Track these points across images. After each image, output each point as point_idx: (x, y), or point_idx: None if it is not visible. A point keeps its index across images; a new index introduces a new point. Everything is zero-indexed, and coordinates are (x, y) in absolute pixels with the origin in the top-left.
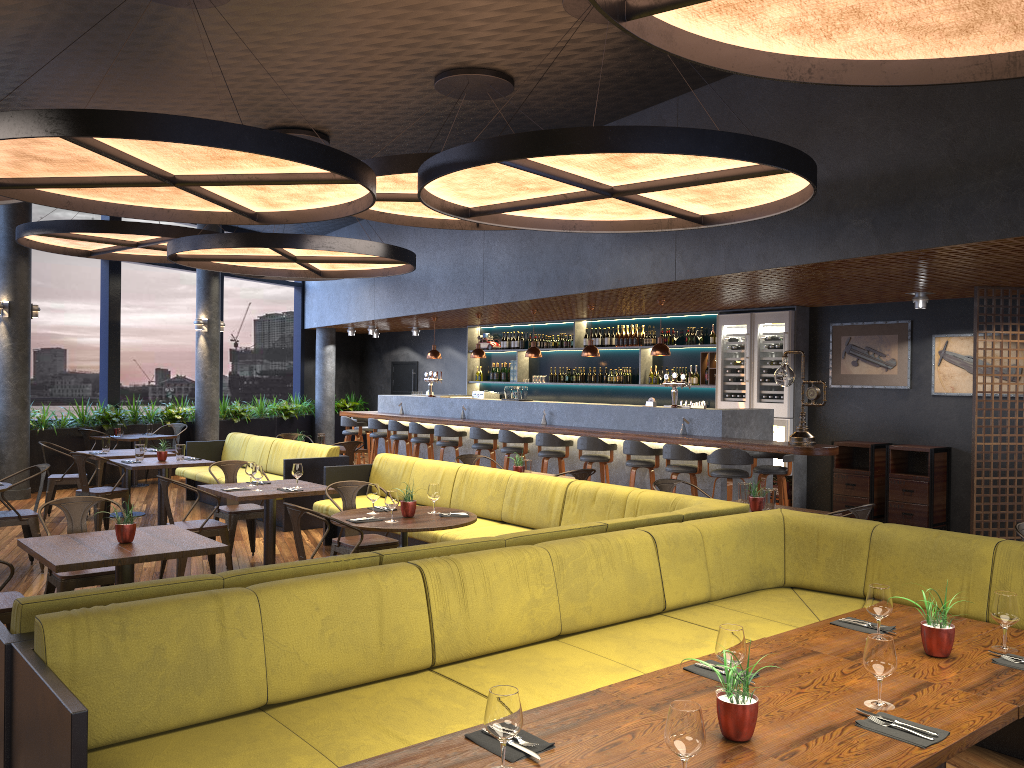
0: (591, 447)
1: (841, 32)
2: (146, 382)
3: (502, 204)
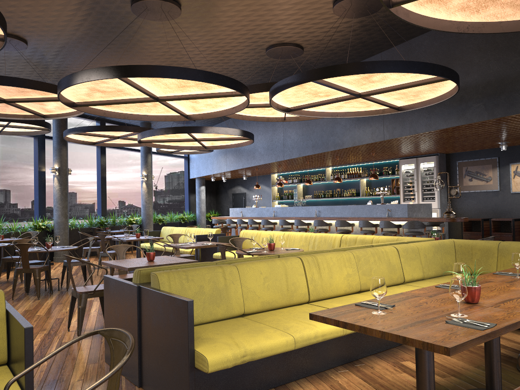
0: (342, 225)
1: (483, 9)
2: (114, 207)
3: (305, 104)
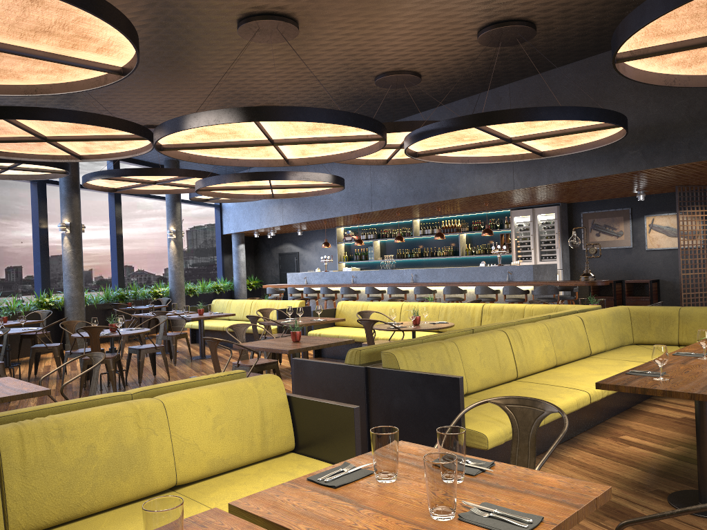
0: (453, 292)
1: (697, 64)
2: None
3: (439, 149)
